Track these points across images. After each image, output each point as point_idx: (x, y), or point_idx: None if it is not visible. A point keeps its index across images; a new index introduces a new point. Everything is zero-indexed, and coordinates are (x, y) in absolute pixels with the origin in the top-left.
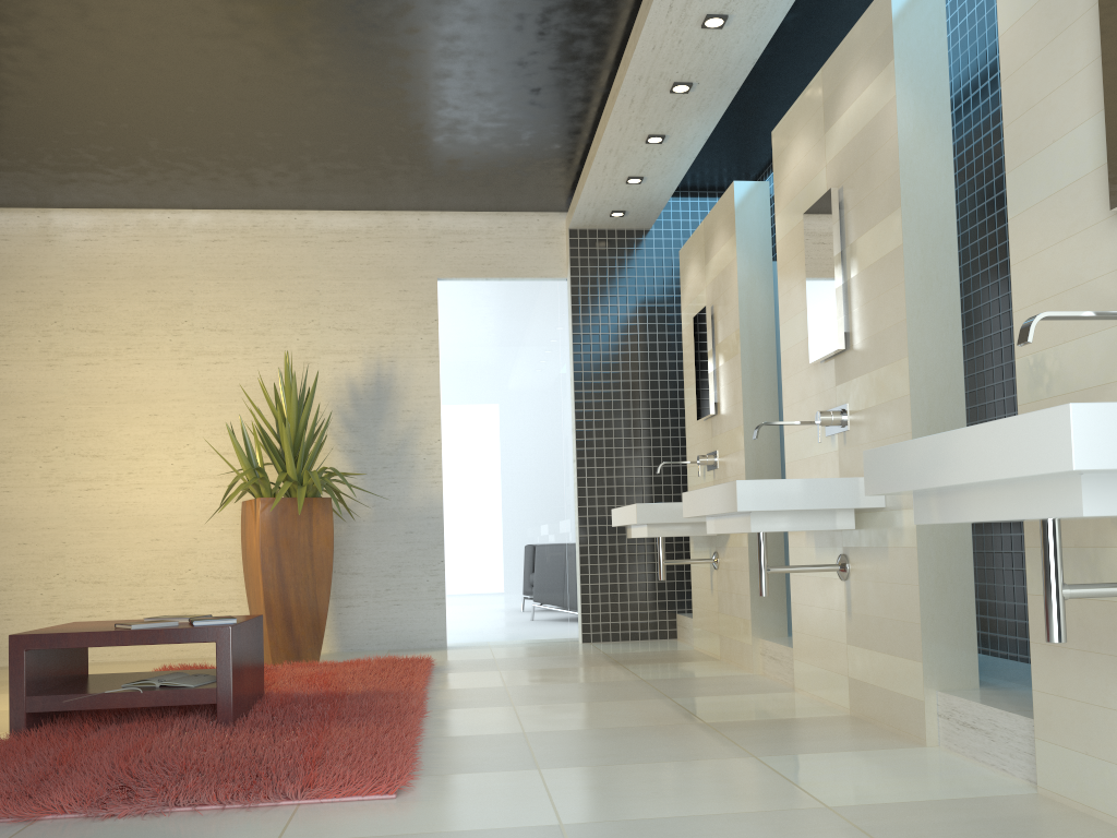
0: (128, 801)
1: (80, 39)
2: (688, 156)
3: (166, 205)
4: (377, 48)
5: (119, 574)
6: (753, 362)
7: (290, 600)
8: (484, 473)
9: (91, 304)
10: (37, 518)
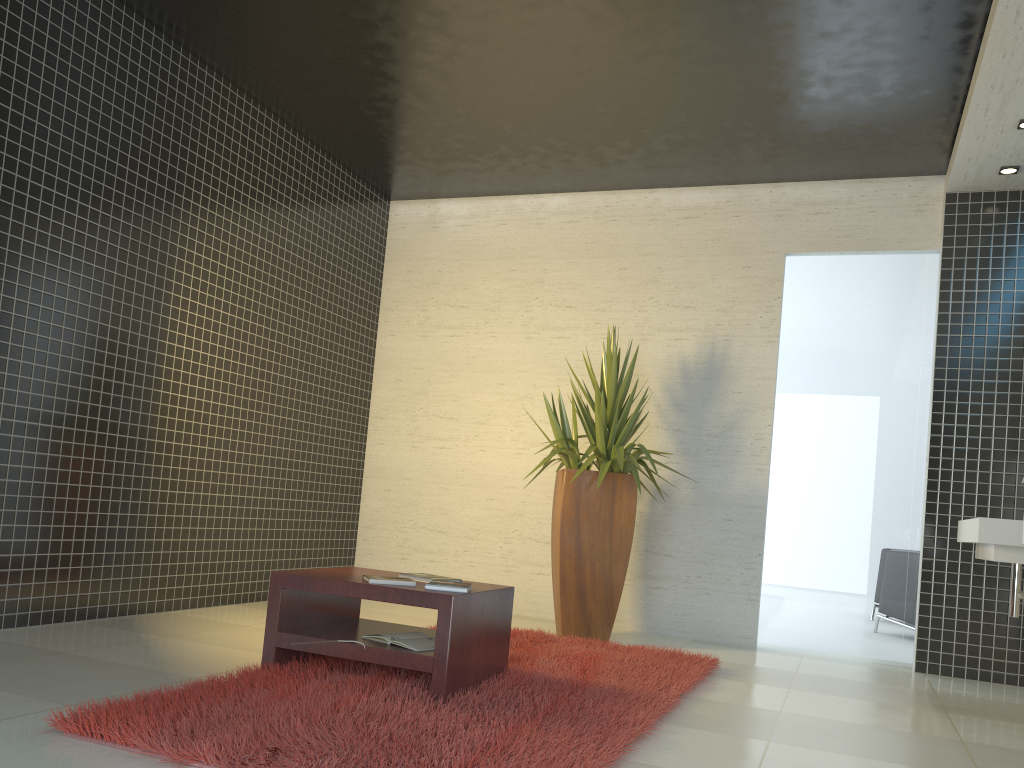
0: (268, 766)
1: (425, 27)
2: None
3: (530, 190)
4: None
5: (457, 526)
6: None
7: (585, 574)
8: (817, 464)
9: (460, 283)
10: (400, 469)
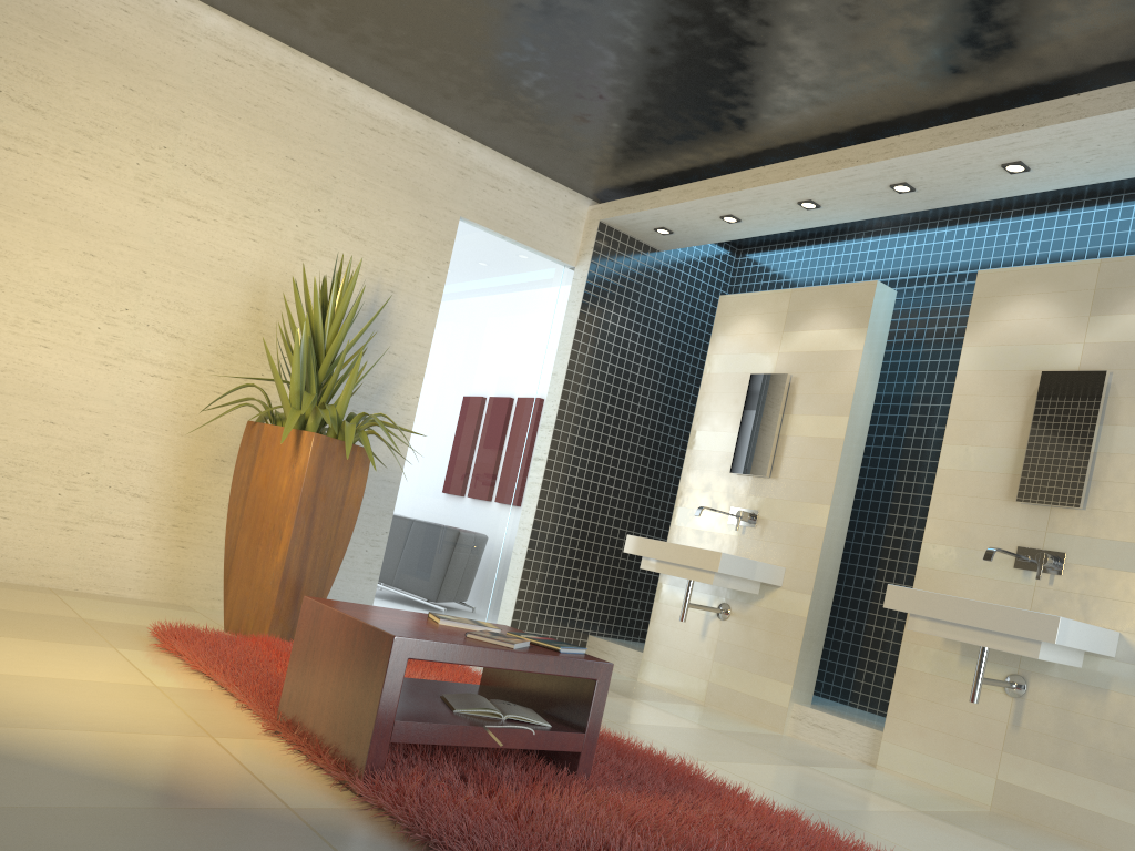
0: None
1: None
2: (802, 225)
3: None
4: (709, 14)
5: None
6: (849, 451)
7: (308, 563)
8: (449, 445)
9: (36, 69)
10: None
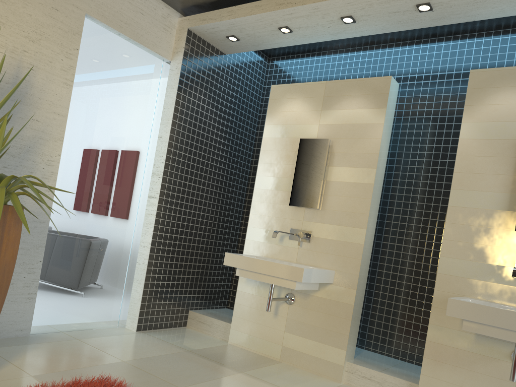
0: None
1: None
2: (334, 37)
3: None
4: None
5: None
6: (375, 191)
7: None
8: (86, 191)
9: None
10: None
